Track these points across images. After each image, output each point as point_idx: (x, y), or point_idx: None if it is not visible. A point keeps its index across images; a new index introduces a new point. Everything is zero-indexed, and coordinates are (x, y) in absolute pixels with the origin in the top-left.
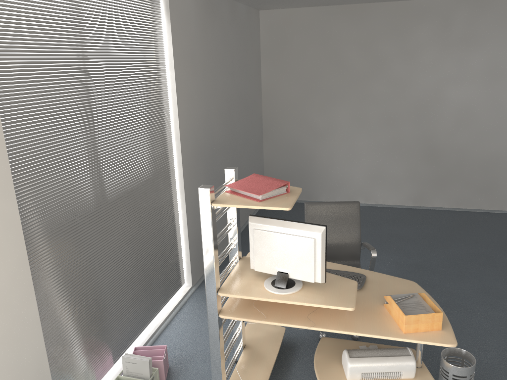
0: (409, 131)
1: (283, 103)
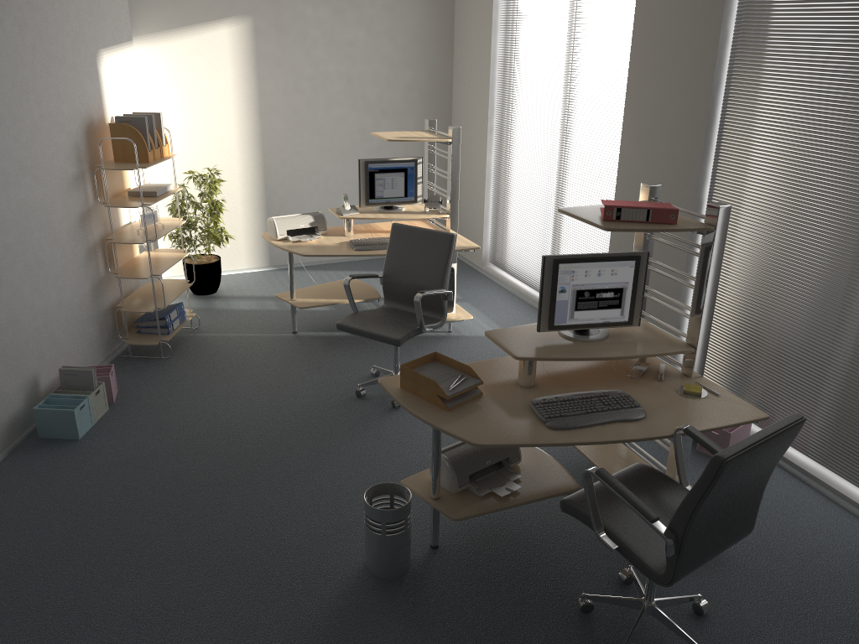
0: None
1: None
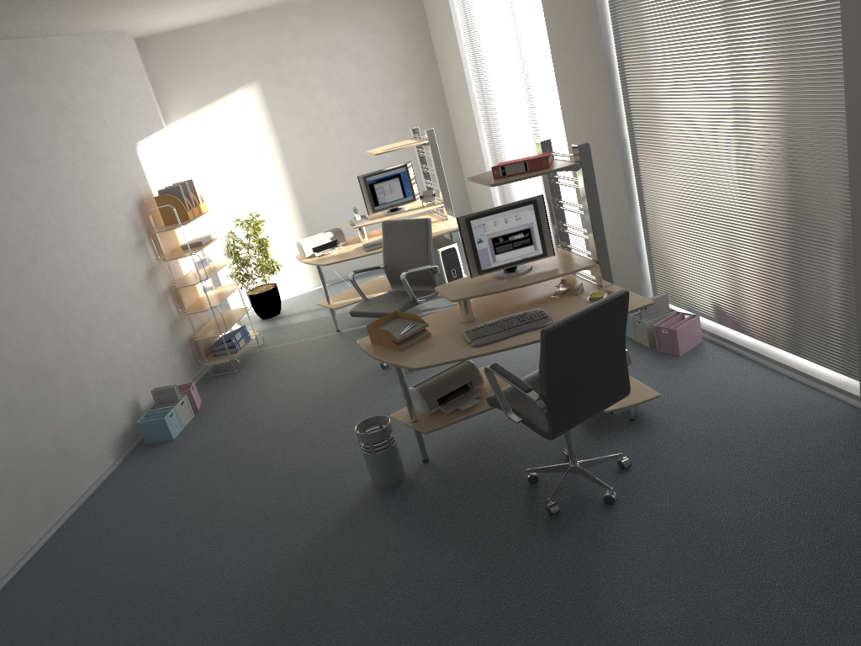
0: None
1: None
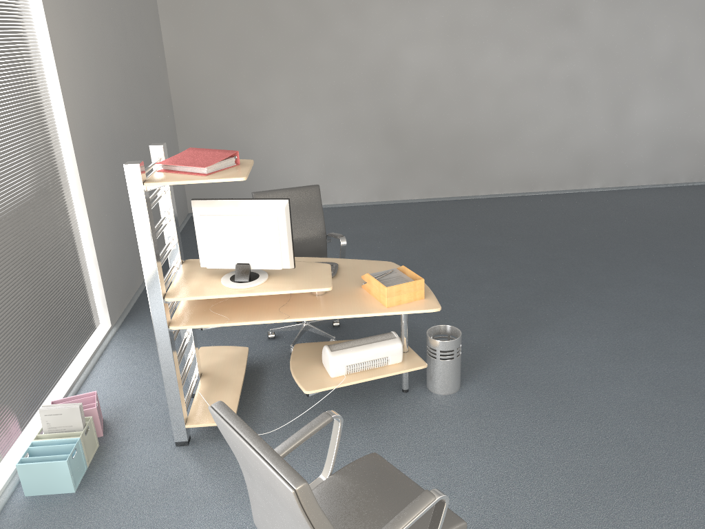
0: (365, 107)
1: (199, 78)
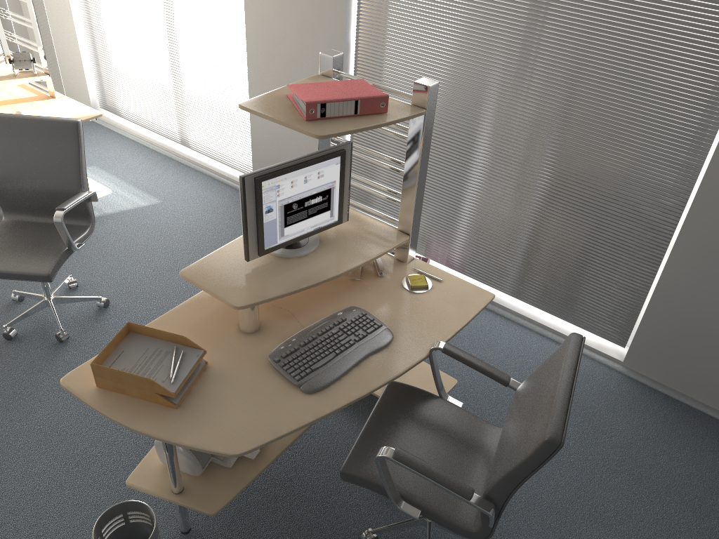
0: None
1: None
